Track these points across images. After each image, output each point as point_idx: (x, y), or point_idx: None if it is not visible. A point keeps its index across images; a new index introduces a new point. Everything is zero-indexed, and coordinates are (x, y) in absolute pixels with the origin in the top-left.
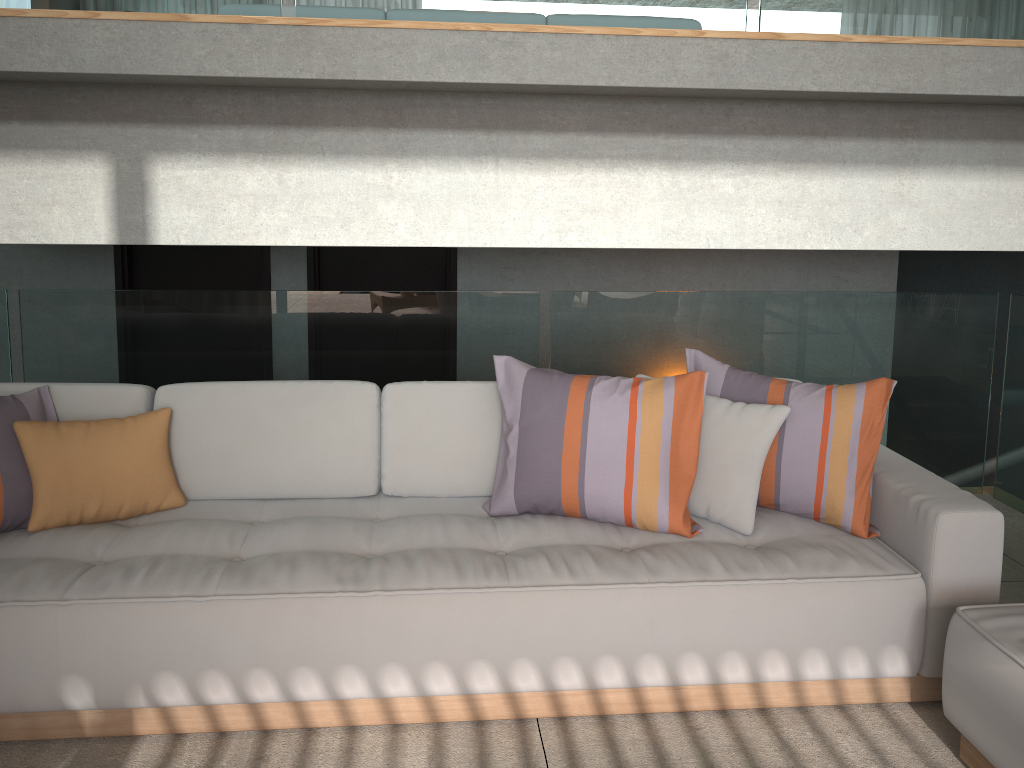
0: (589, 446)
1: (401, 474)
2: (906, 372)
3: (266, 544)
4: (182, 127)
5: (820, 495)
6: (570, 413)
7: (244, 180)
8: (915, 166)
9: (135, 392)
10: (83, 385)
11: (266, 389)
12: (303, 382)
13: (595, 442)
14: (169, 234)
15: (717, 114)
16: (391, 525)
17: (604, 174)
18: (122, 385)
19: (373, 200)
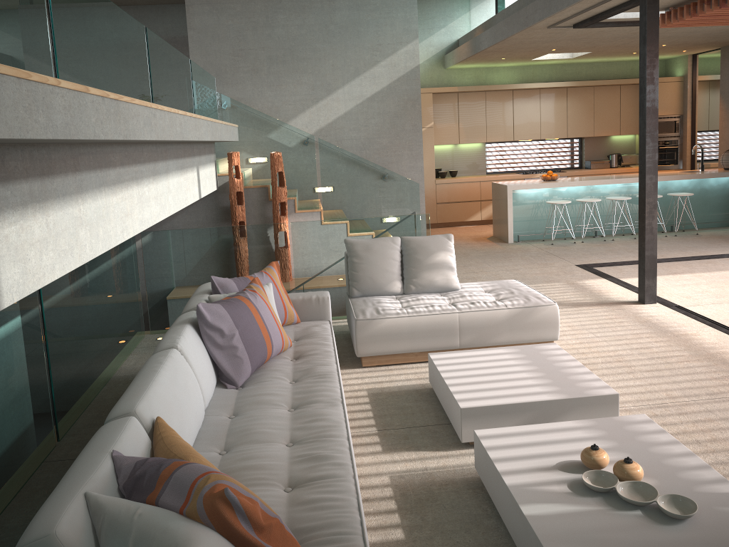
0: (267, 324)
1: (206, 393)
2: (126, 283)
3: (279, 433)
4: (3, 185)
5: (286, 313)
6: (254, 313)
7: (34, 229)
8: (169, 173)
9: (137, 420)
10: (119, 436)
11: (164, 376)
12: (163, 363)
13: (267, 321)
14: (8, 295)
15: (141, 151)
16: (256, 405)
17: (127, 191)
18: (127, 421)
19: (78, 229)
